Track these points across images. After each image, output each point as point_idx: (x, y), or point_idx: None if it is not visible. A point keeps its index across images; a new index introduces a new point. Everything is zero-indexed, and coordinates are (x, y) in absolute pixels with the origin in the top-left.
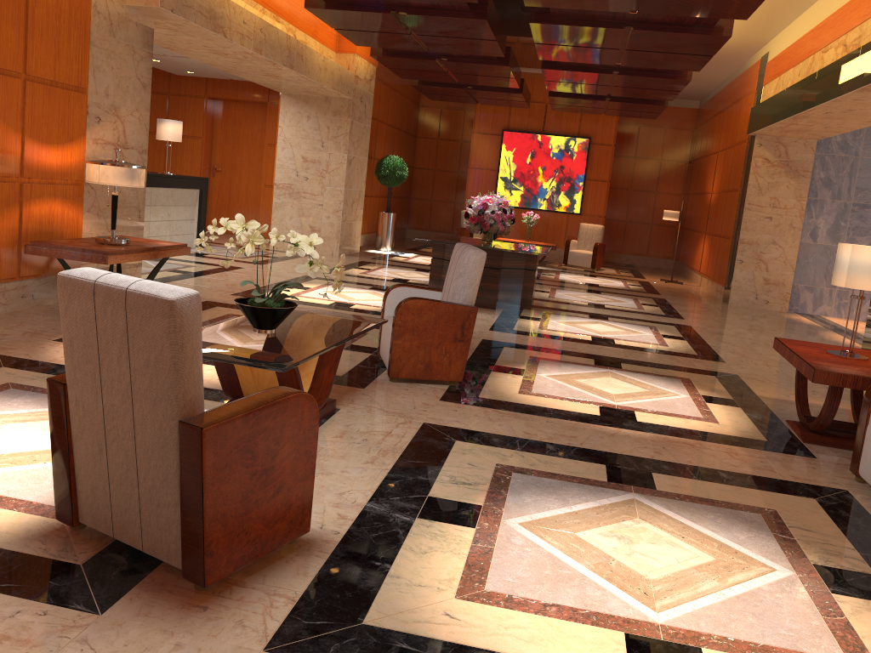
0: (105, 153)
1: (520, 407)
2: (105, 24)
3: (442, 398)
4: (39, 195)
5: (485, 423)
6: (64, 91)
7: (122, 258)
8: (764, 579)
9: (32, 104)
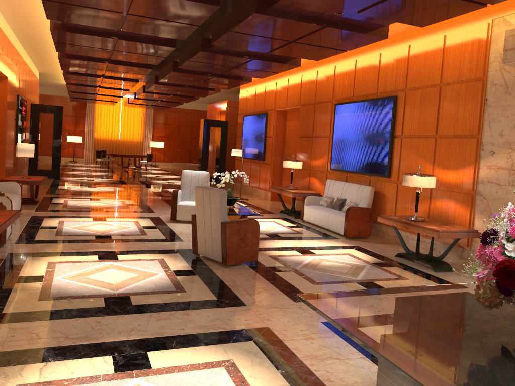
0: (497, 175)
1: (155, 252)
2: (501, 89)
3: (191, 250)
4: (440, 196)
5: (163, 244)
6: (459, 139)
7: (385, 220)
8: (73, 226)
9: (439, 149)
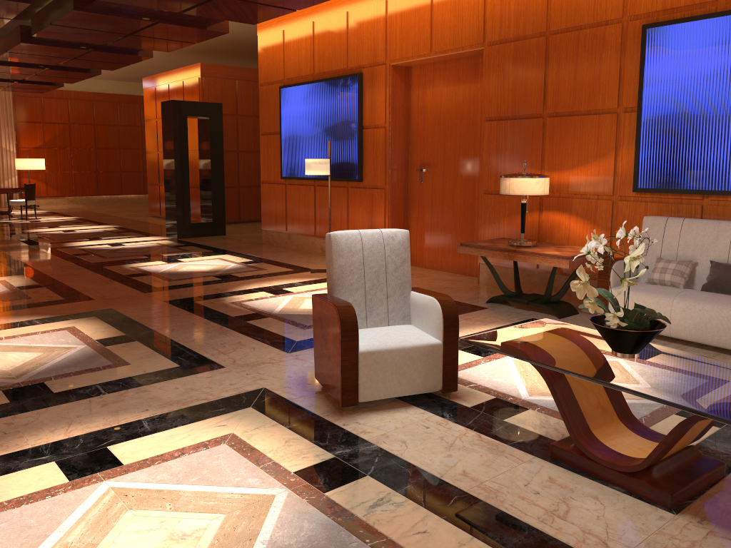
0: None
1: None
2: None
3: None
4: None
5: None
6: None
7: None
8: None
9: None
